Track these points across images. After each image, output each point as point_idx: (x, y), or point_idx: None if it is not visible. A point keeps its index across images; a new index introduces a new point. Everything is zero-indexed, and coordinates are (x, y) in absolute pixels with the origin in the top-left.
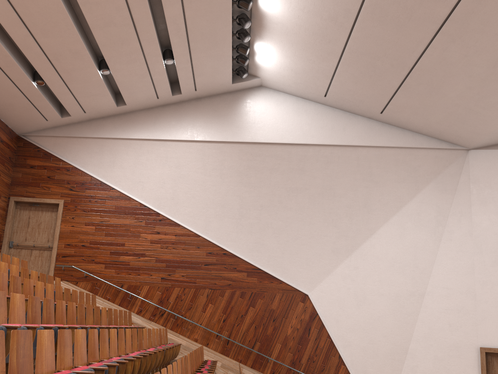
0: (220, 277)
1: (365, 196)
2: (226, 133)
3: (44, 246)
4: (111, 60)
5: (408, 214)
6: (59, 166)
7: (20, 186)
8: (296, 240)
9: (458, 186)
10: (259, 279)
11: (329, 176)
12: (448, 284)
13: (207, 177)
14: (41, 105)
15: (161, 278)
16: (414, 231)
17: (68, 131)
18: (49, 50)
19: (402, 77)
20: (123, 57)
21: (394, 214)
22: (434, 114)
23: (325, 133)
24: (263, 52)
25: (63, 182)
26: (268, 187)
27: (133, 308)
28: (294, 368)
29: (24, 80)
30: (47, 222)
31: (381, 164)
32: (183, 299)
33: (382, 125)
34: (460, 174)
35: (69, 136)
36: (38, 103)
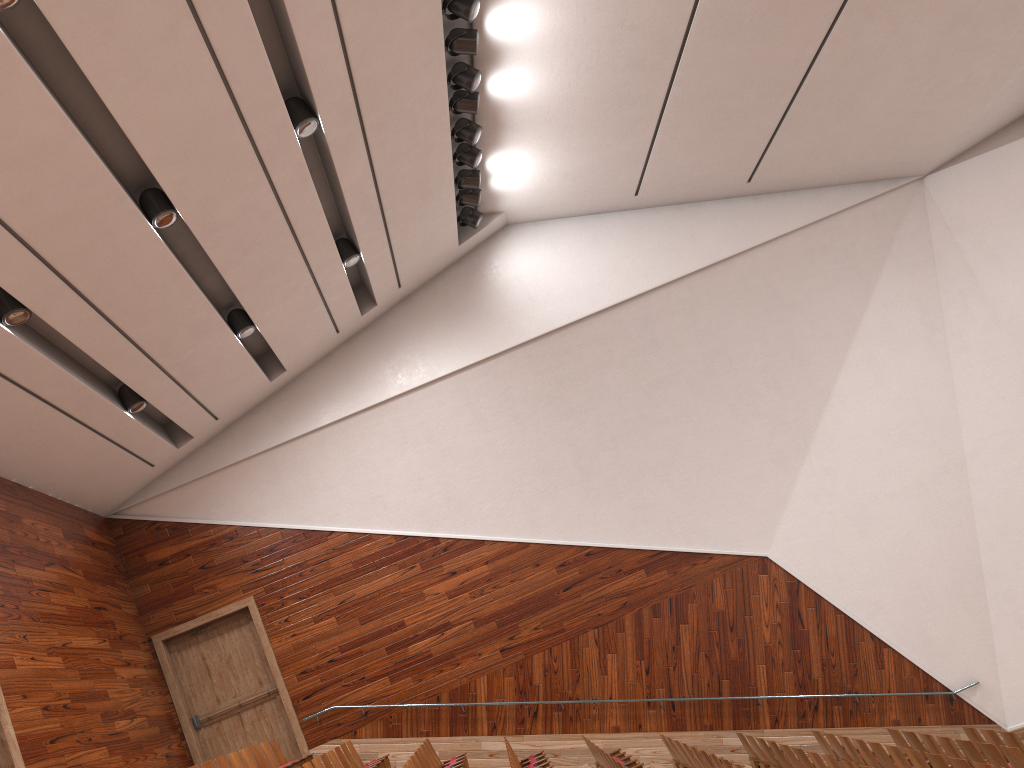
0: (601, 599)
1: (786, 338)
2: (490, 339)
3: (258, 696)
4: (256, 307)
5: (872, 335)
6: (210, 538)
7: (158, 608)
8: (702, 471)
9: (934, 249)
10: (671, 569)
11: (706, 332)
12: (998, 425)
13: (492, 433)
14: (142, 444)
15: (500, 651)
16: (895, 360)
17: (196, 466)
18: (153, 343)
19: (783, 108)
20: (277, 291)
21: (849, 347)
22: (849, 146)
23: (663, 259)
24: (506, 167)
25: (234, 564)
26: (609, 401)
27: (478, 728)
28: (807, 694)
29: (111, 417)
30: (242, 650)
31: (786, 270)
32: (558, 669)
33: (754, 201)
34: (927, 226)
35: (203, 474)
36: (137, 443)
